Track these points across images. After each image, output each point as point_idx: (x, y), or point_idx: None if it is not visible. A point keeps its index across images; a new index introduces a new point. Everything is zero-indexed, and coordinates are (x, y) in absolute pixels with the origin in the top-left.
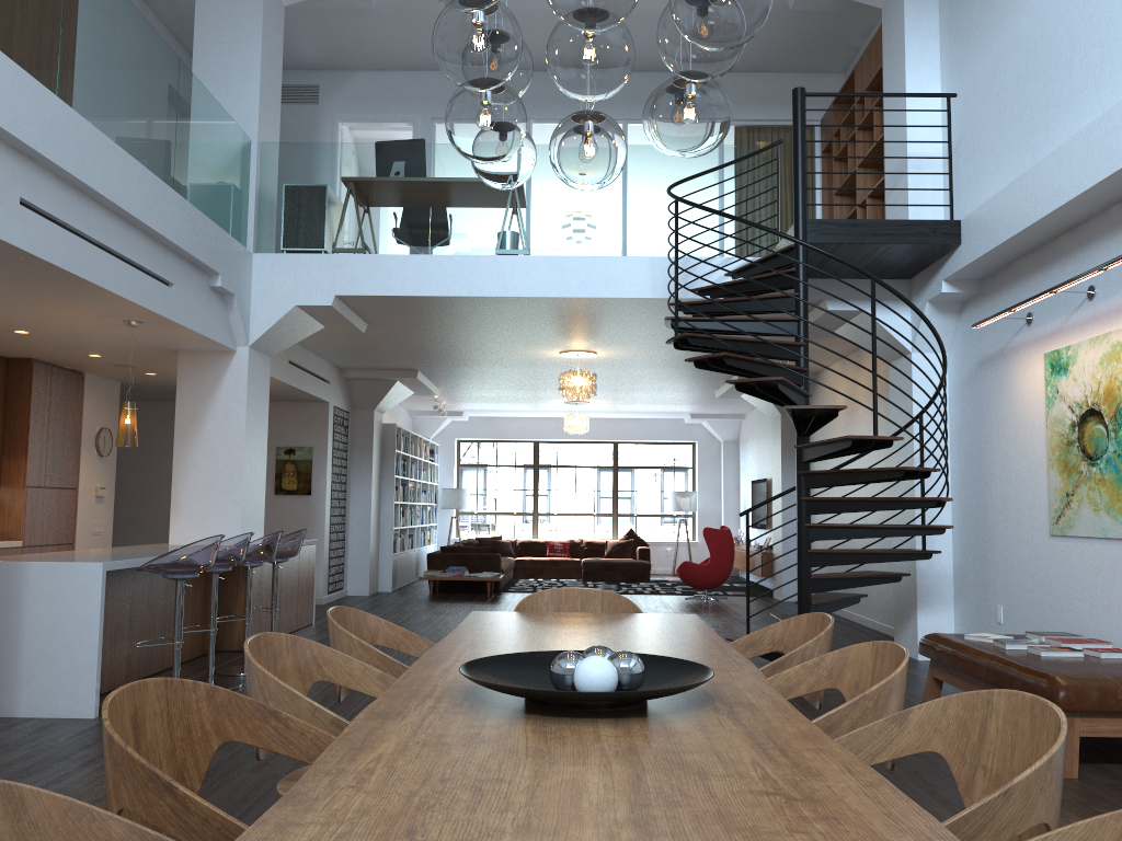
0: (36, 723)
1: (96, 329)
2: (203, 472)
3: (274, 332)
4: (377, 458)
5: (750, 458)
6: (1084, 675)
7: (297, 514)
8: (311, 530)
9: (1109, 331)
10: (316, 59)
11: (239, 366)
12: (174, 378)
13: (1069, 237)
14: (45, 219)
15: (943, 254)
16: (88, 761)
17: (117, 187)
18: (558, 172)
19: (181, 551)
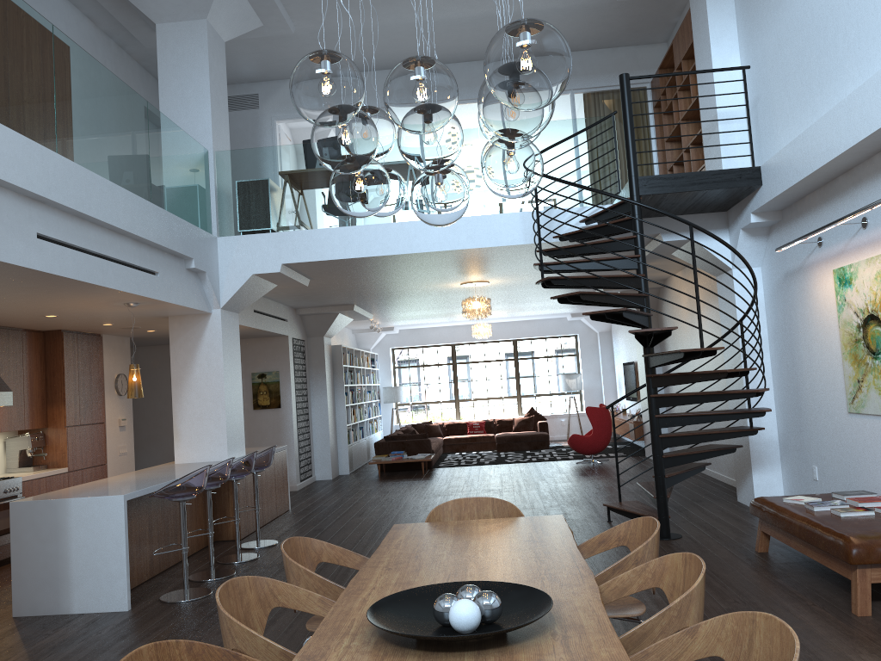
0: (86, 618)
1: (105, 309)
2: (195, 407)
3: (239, 295)
4: (329, 373)
5: (620, 345)
6: (872, 534)
7: (271, 423)
8: (283, 434)
9: (880, 253)
10: (254, 74)
11: (214, 324)
12: (169, 331)
13: (845, 178)
14: (57, 245)
15: (750, 193)
16: (124, 650)
17: (108, 211)
18: (418, 216)
19: (180, 481)
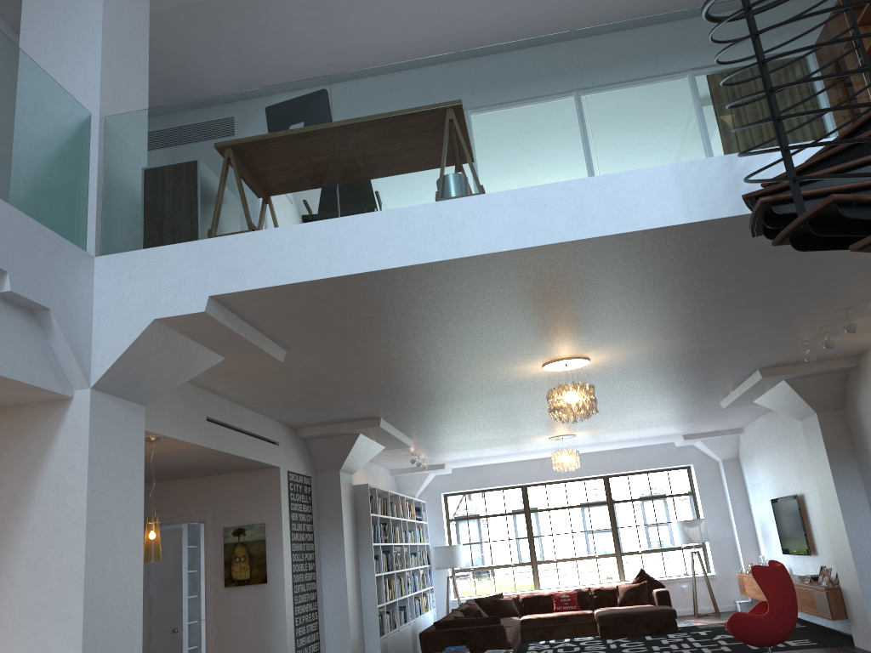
0: None
1: None
2: (24, 592)
3: (132, 364)
4: (349, 525)
5: (760, 474)
6: None
7: (252, 608)
8: (270, 628)
9: None
10: (225, 87)
11: (77, 419)
12: None
13: None
14: None
15: None
16: None
17: None
18: None
19: None
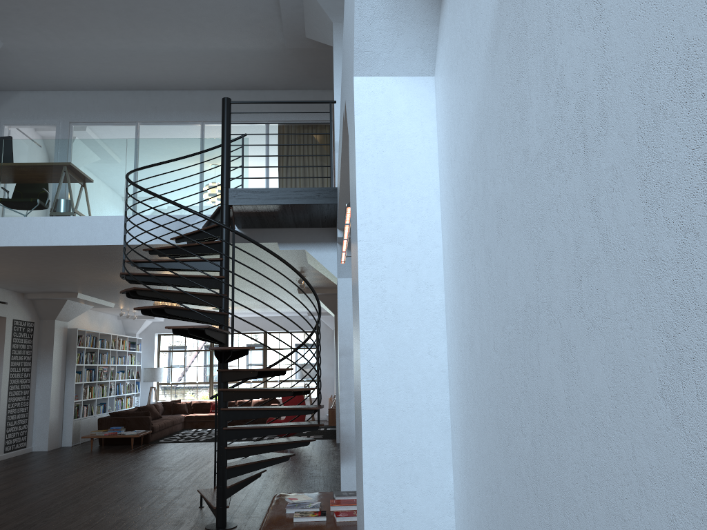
0: None
1: None
2: None
3: None
4: (60, 353)
5: None
6: None
7: None
8: None
9: None
10: None
11: None
12: None
13: None
14: None
15: (335, 210)
16: None
17: None
18: None
19: None
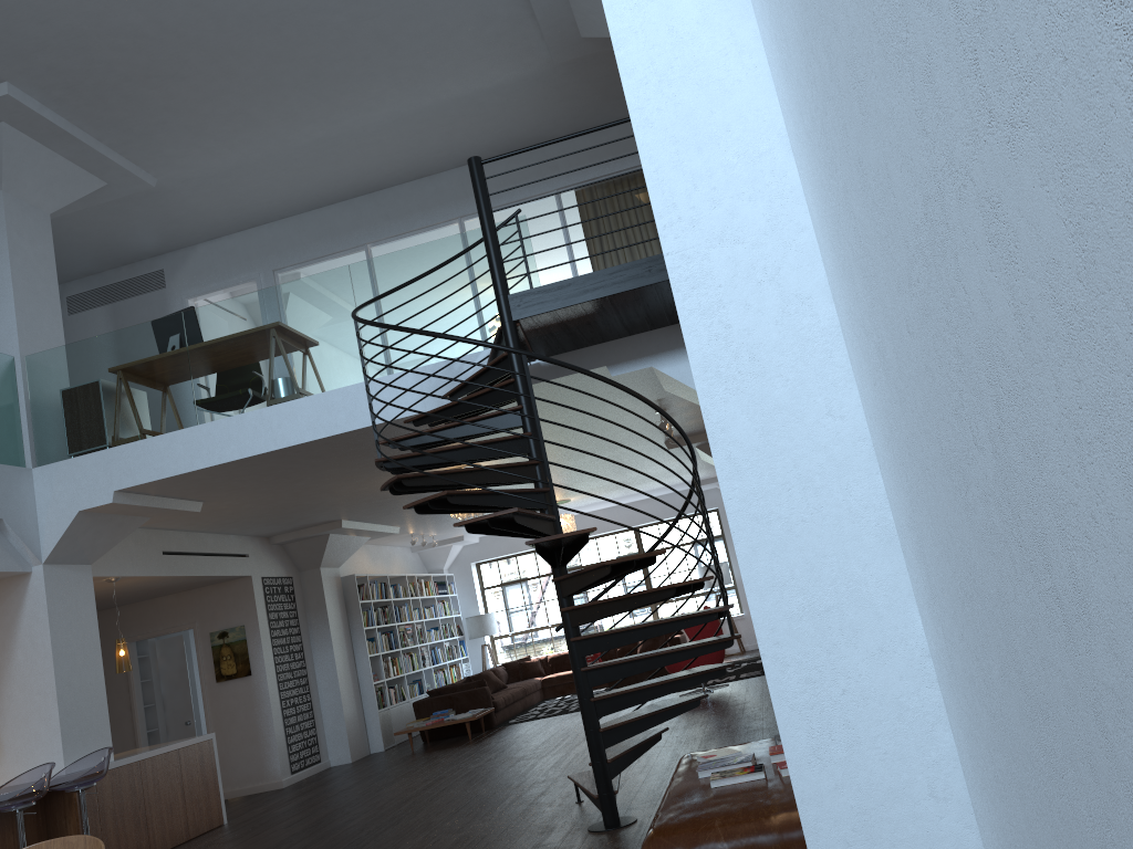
0: None
1: None
2: (19, 704)
3: (71, 542)
4: (338, 615)
5: None
6: (690, 824)
7: (242, 697)
8: (258, 711)
9: None
10: (149, 246)
11: (37, 586)
12: None
13: None
14: None
15: None
16: None
17: None
18: None
19: None
